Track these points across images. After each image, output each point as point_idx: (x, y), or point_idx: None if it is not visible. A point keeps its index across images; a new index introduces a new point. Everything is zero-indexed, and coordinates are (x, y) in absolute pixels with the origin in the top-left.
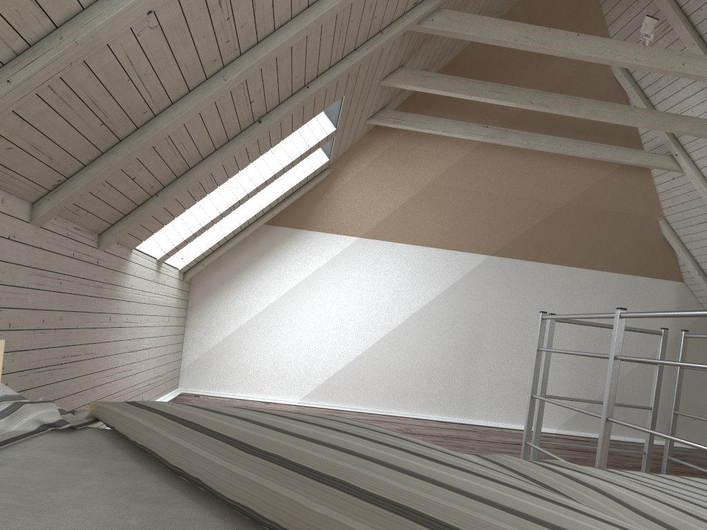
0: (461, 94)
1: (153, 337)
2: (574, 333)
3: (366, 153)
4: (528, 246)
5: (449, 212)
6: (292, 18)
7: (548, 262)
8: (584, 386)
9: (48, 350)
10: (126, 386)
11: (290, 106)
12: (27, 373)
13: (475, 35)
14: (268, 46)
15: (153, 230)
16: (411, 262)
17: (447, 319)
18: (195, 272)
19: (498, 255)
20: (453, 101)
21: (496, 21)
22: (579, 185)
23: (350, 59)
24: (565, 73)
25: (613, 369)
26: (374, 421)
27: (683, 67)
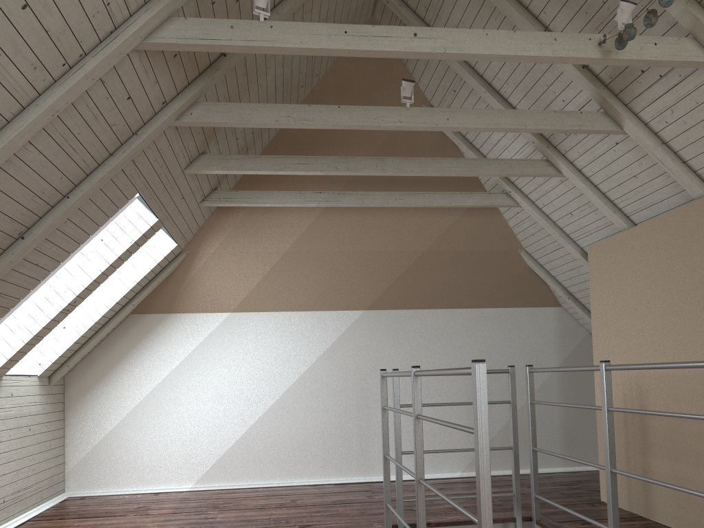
0: (266, 171)
1: (2, 453)
2: None
3: (216, 232)
4: (400, 296)
5: (313, 275)
6: None
7: (424, 308)
8: None
9: None
10: None
11: (52, 218)
12: None
13: (236, 122)
14: None
15: None
16: (287, 328)
17: (332, 379)
18: (61, 374)
19: (373, 309)
20: None
21: (255, 106)
22: (433, 231)
23: (108, 163)
24: (390, 130)
25: (416, 429)
26: (263, 497)
27: (449, 122)
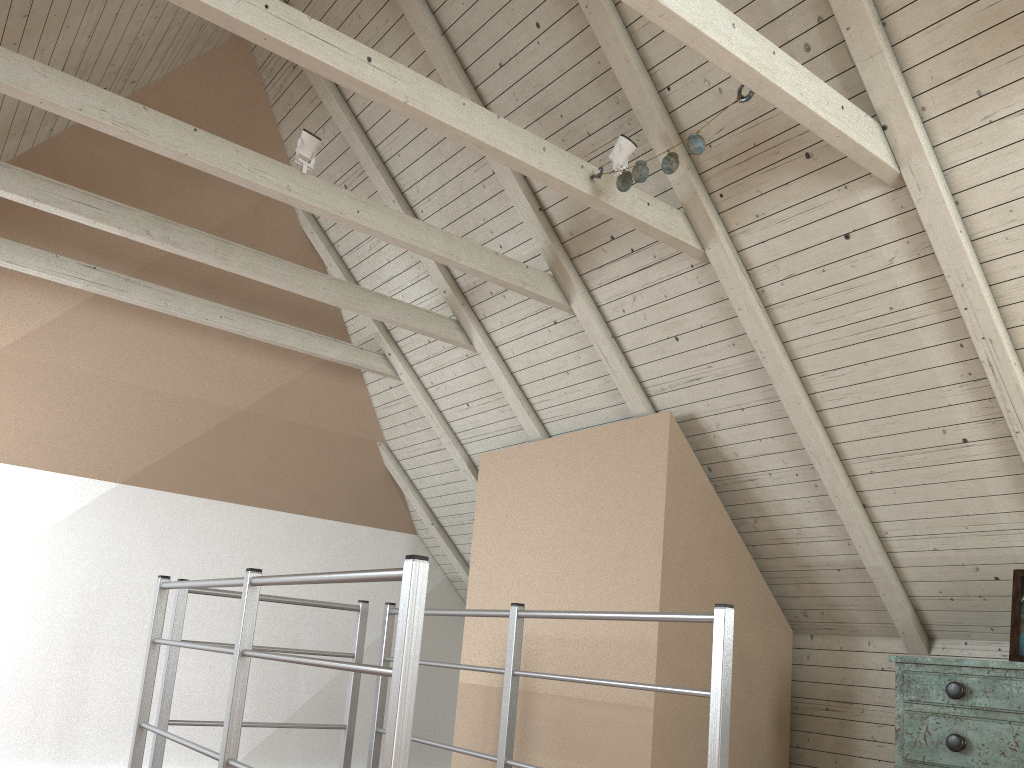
0: (16, 194)
1: None
2: (261, 611)
3: None
4: (186, 472)
5: (40, 404)
6: None
7: (220, 499)
8: (277, 693)
9: None
10: None
11: None
12: None
13: (1, 81)
14: None
15: None
16: None
17: (35, 590)
18: None
19: (134, 484)
20: (38, 218)
21: (44, 69)
22: (262, 384)
23: None
24: (231, 212)
25: (239, 674)
26: None
27: (359, 216)
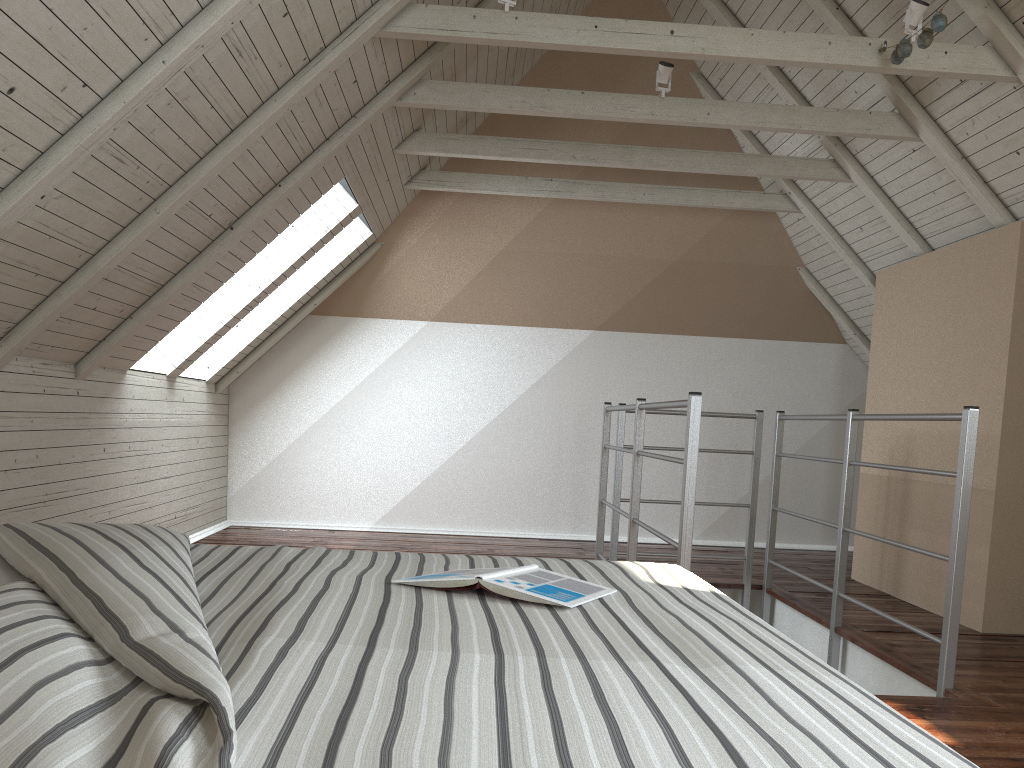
0: (490, 156)
1: (175, 464)
2: (708, 419)
3: (419, 220)
4: (640, 315)
5: (534, 281)
6: (218, 144)
7: (669, 333)
8: (725, 483)
9: (26, 489)
10: (139, 521)
11: (263, 208)
12: (3, 512)
13: (464, 106)
14: (196, 175)
15: (145, 348)
16: (496, 347)
17: (547, 413)
18: (229, 381)
19: (604, 329)
20: None
21: (486, 88)
22: (689, 236)
23: (323, 149)
24: None
25: (635, 466)
26: (456, 543)
27: (709, 117)
